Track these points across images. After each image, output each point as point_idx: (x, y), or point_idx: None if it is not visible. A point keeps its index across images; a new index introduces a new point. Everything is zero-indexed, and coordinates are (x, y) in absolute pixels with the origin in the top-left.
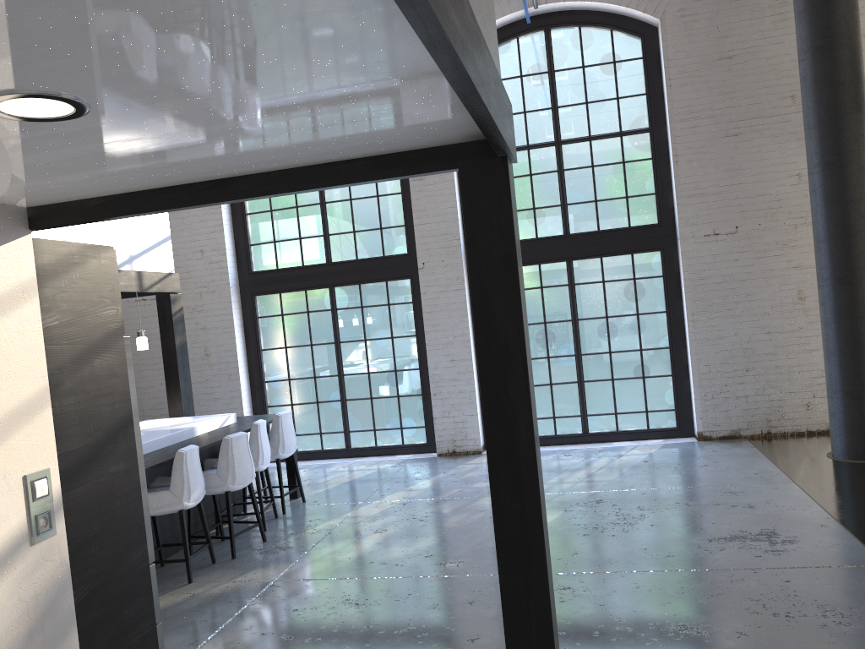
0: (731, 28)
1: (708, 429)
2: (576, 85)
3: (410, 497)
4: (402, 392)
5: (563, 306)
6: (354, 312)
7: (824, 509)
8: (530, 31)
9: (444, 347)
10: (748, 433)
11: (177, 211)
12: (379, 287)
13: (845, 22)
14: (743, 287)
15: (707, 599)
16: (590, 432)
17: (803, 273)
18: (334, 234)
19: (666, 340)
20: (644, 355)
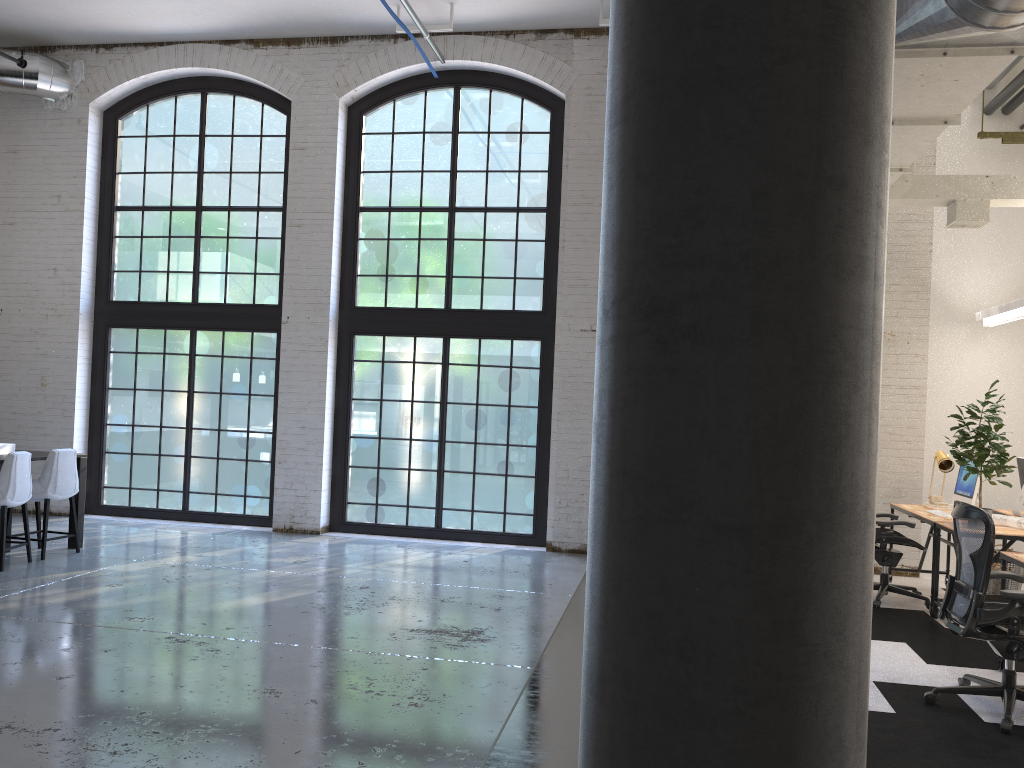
0: None
1: (558, 540)
2: (479, 151)
3: (189, 561)
4: (252, 456)
5: (433, 386)
6: (213, 360)
7: (561, 619)
8: (439, 86)
9: (297, 412)
10: None
11: (36, 222)
12: (244, 337)
13: None
14: None
15: (329, 673)
16: (443, 527)
17: None
18: (205, 272)
19: (534, 437)
20: (511, 451)
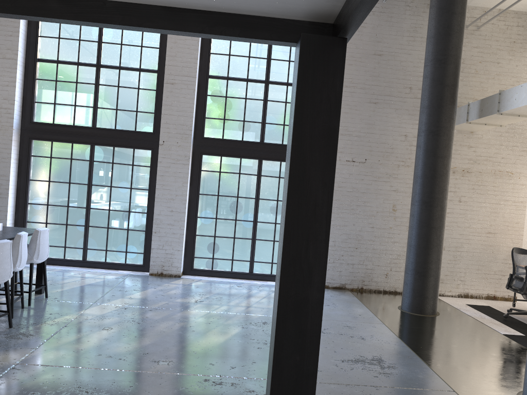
0: (384, 37)
1: (327, 281)
2: (285, 48)
3: (130, 303)
4: (131, 227)
5: (251, 188)
6: (106, 165)
7: (407, 345)
8: None
9: (168, 201)
10: (350, 286)
11: None
12: (128, 152)
13: (455, 49)
14: (363, 197)
15: None
16: (253, 272)
17: (398, 195)
18: (102, 108)
19: None
20: None
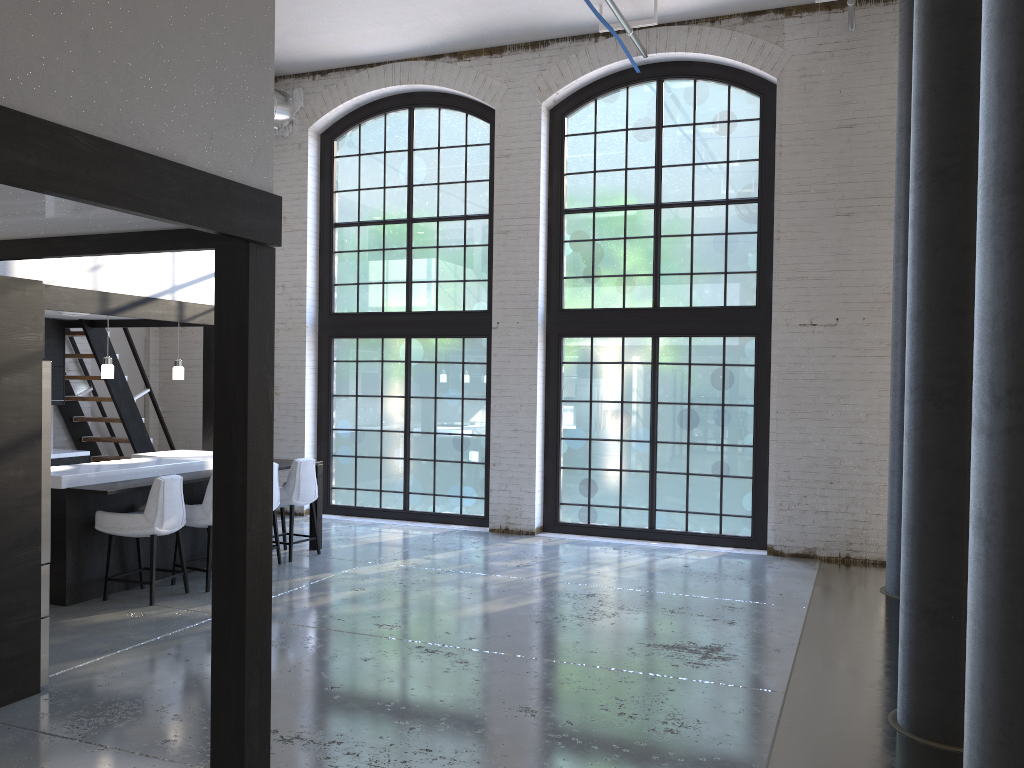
0: (856, 93)
1: (779, 543)
2: (684, 144)
3: (419, 564)
4: (466, 458)
5: (643, 386)
6: (427, 366)
7: (801, 636)
8: (641, 81)
9: (509, 415)
10: (824, 553)
11: None
12: (456, 343)
13: None
14: (837, 388)
15: (577, 691)
16: (656, 528)
17: None
18: (417, 282)
19: (751, 437)
20: (725, 451)
